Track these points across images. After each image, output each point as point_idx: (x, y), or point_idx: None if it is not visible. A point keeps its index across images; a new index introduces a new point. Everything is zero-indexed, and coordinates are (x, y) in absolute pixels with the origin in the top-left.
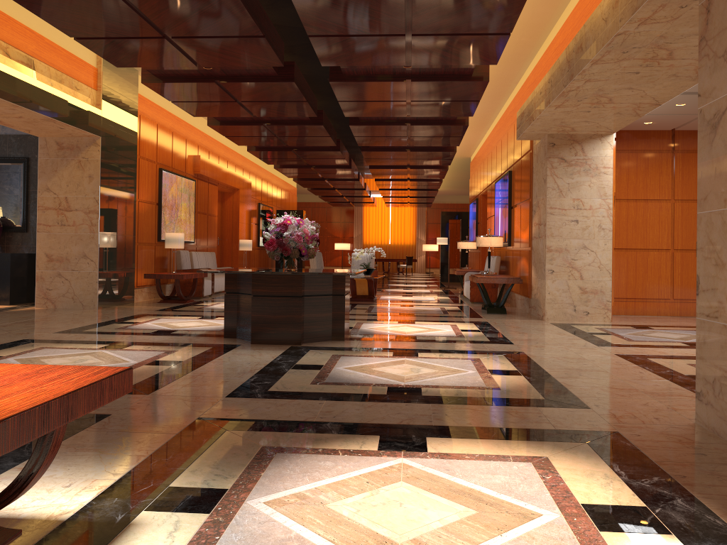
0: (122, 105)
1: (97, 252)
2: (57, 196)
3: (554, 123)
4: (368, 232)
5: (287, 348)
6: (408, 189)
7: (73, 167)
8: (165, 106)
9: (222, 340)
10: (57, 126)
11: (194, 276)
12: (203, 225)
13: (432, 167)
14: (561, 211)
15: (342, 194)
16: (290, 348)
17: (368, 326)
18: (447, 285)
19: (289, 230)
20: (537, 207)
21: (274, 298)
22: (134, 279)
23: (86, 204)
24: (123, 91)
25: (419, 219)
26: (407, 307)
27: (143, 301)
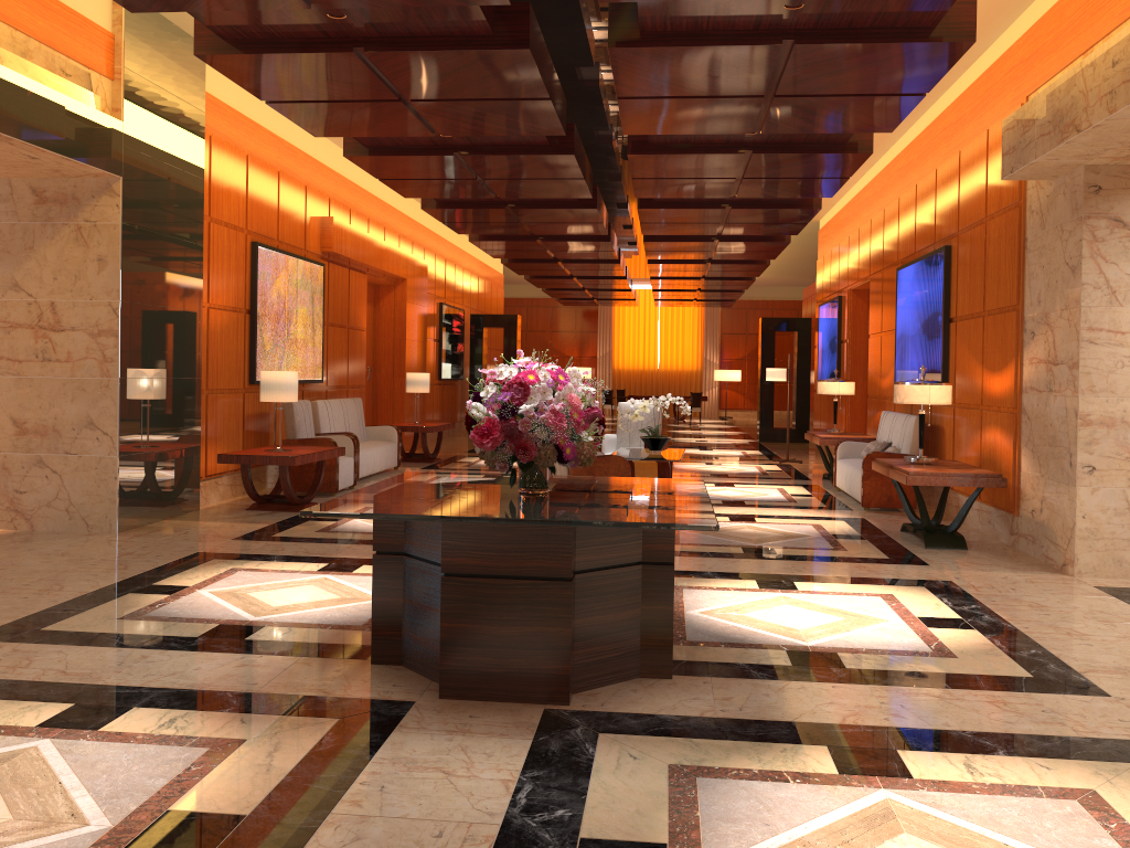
0: (170, 113)
1: (116, 417)
2: (35, 300)
3: (1123, 139)
4: (621, 348)
5: (537, 721)
6: (702, 277)
7: (66, 241)
8: (264, 122)
9: (367, 680)
10: (22, 153)
11: (317, 457)
12: (339, 347)
13: (761, 238)
14: (1113, 337)
15: (584, 286)
16: (545, 721)
17: (698, 601)
18: (778, 452)
19: (532, 400)
20: (1044, 325)
21: (499, 582)
22: (199, 464)
23: (94, 317)
24: (173, 86)
25: (709, 327)
26: (746, 524)
27: (219, 506)
